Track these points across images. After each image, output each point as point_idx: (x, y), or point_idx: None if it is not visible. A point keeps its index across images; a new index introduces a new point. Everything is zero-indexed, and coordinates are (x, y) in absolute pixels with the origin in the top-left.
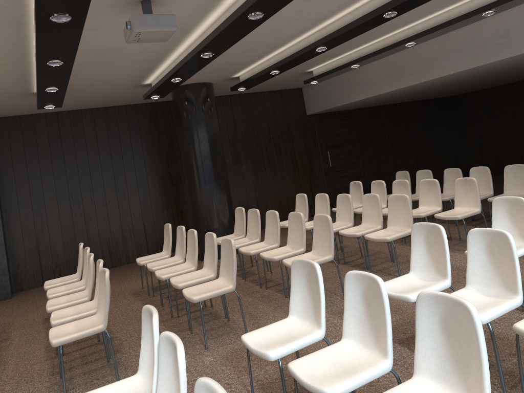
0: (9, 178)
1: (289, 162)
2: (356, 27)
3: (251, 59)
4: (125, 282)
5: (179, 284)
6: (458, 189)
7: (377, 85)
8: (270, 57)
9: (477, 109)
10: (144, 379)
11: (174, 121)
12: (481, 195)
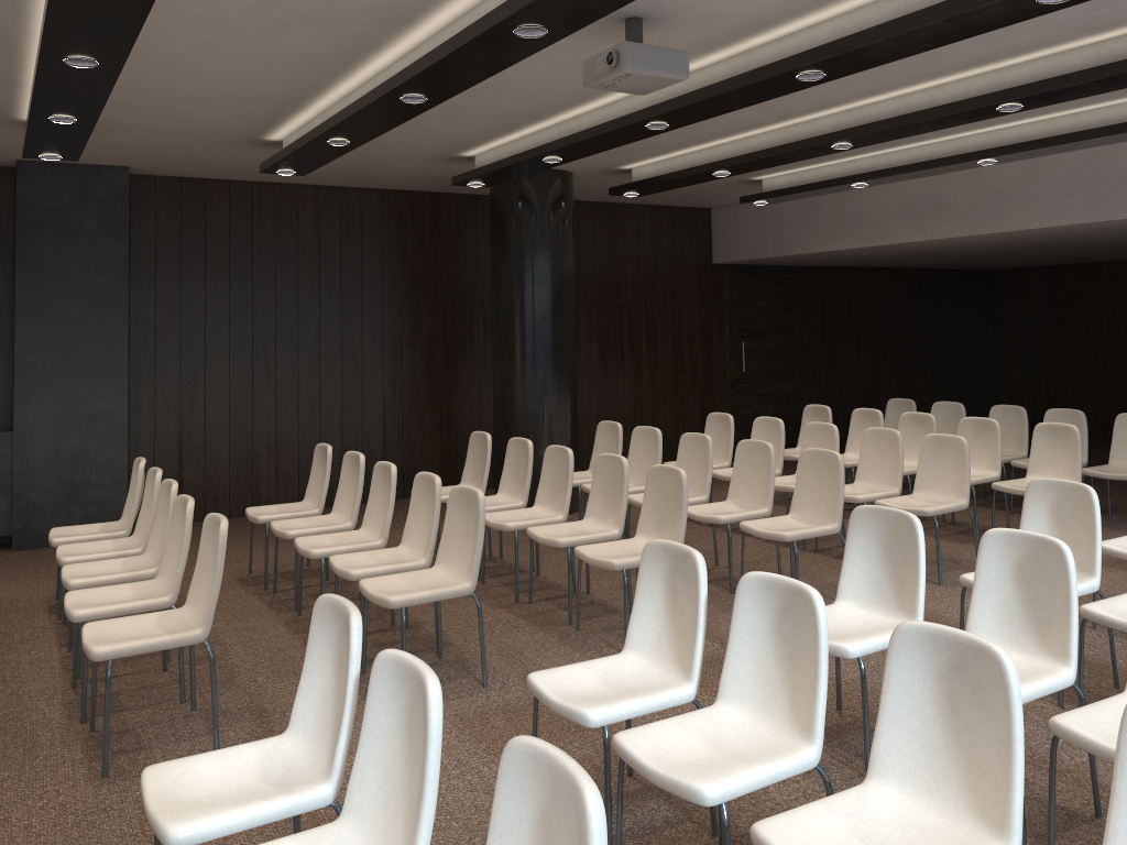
0: (145, 300)
1: (669, 352)
2: (936, 119)
3: (684, 142)
4: None
5: (560, 538)
6: (1038, 442)
7: (882, 227)
8: (720, 143)
9: (1028, 302)
10: (646, 659)
11: (468, 236)
12: None
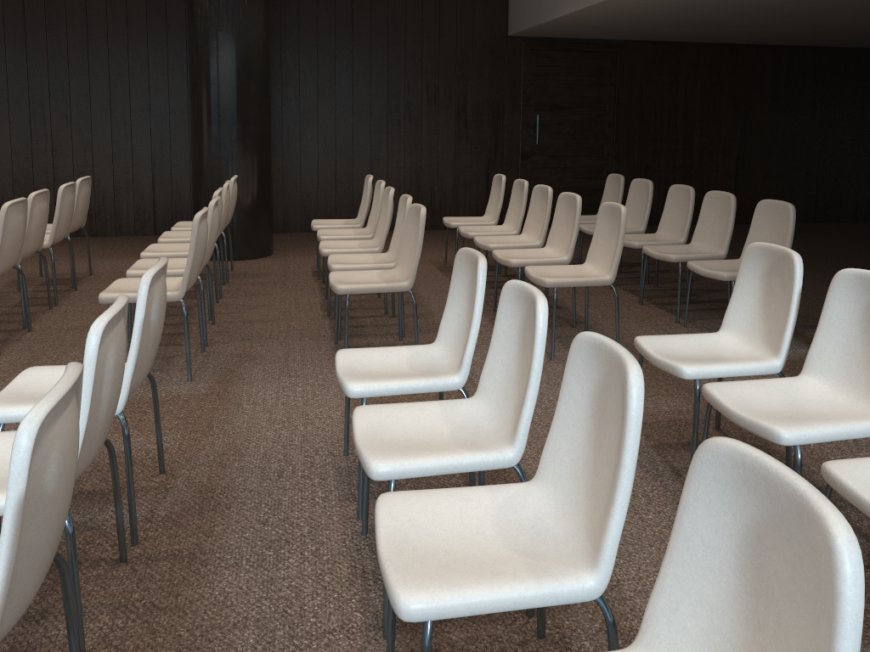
0: None
1: (452, 122)
2: None
3: None
4: (49, 261)
5: None
6: (600, 225)
7: None
8: None
9: None
10: None
11: None
12: (698, 253)
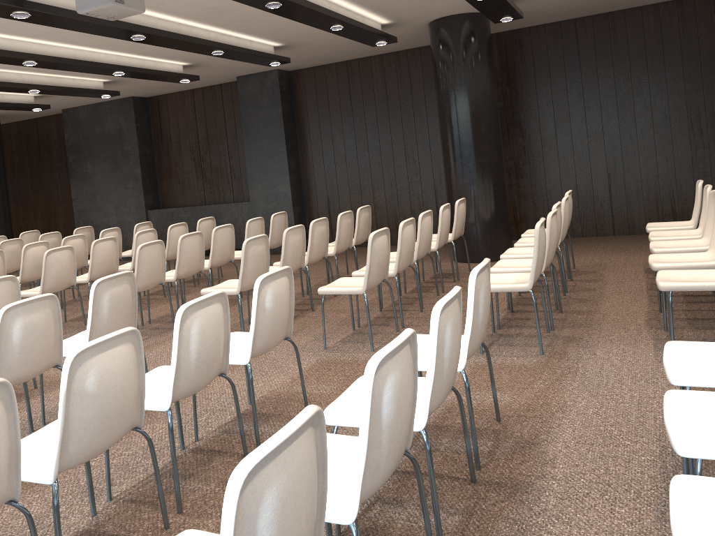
0: (305, 134)
1: (685, 131)
2: None
3: None
4: (360, 263)
5: None
6: None
7: None
8: None
9: None
10: None
11: None
12: None
